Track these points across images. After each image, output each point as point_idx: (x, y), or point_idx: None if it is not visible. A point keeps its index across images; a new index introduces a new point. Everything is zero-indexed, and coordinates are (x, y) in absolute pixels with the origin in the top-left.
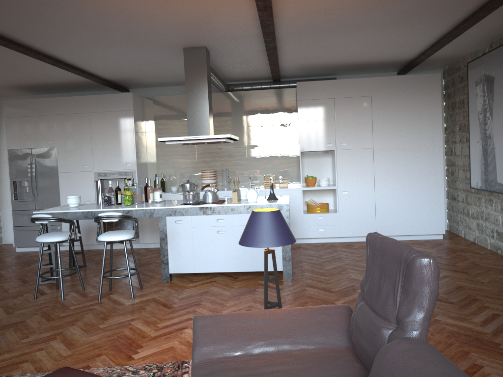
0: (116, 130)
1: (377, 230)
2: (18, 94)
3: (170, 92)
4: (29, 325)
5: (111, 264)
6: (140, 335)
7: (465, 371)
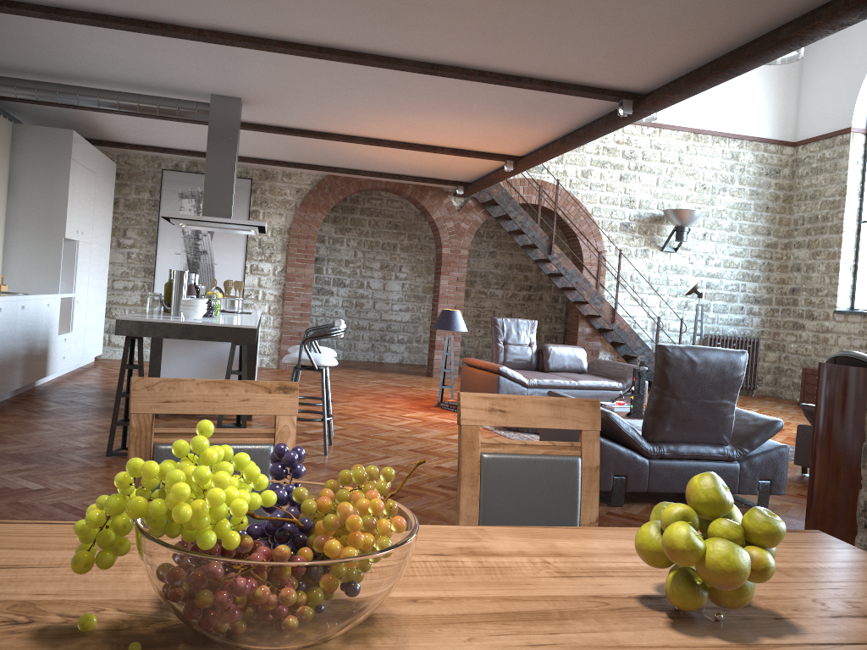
0: None
1: (83, 355)
2: None
3: None
4: (418, 447)
5: None
6: (422, 422)
7: (433, 391)
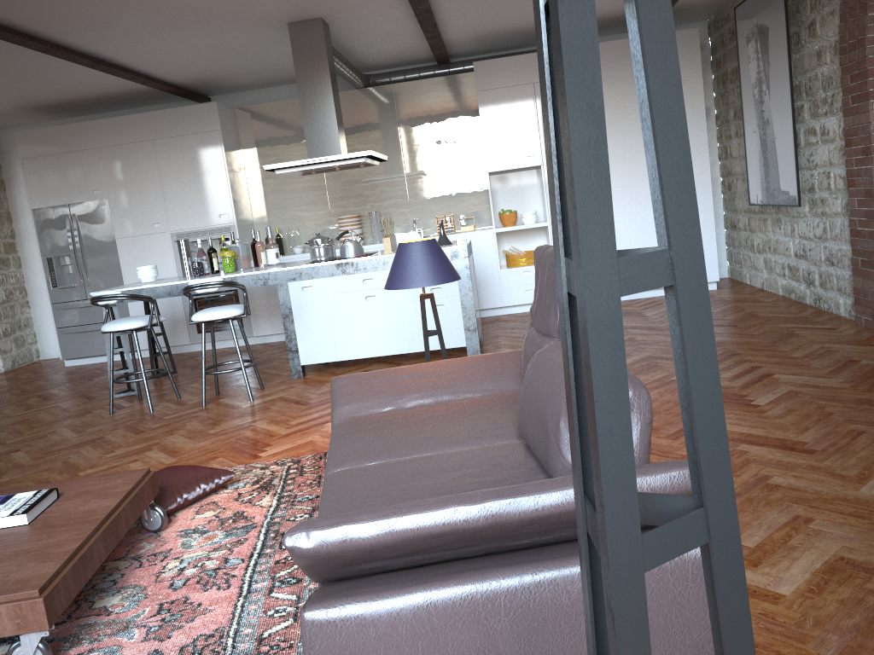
0: (198, 164)
1: None
2: (35, 120)
3: (276, 95)
4: (111, 440)
5: (215, 357)
6: (266, 435)
7: None
